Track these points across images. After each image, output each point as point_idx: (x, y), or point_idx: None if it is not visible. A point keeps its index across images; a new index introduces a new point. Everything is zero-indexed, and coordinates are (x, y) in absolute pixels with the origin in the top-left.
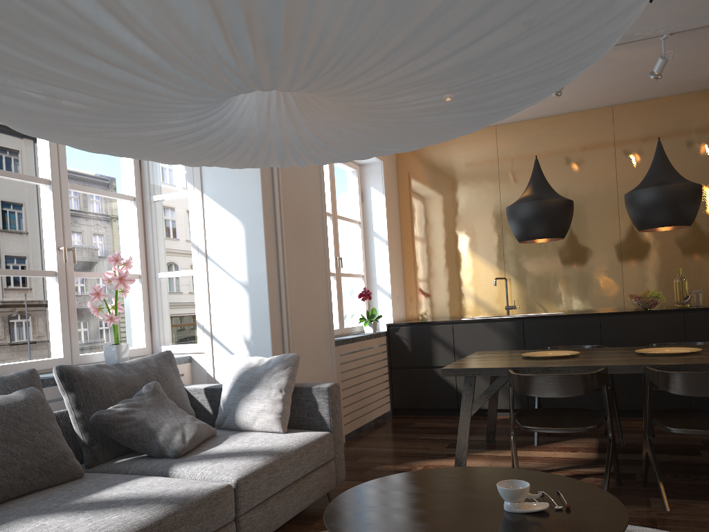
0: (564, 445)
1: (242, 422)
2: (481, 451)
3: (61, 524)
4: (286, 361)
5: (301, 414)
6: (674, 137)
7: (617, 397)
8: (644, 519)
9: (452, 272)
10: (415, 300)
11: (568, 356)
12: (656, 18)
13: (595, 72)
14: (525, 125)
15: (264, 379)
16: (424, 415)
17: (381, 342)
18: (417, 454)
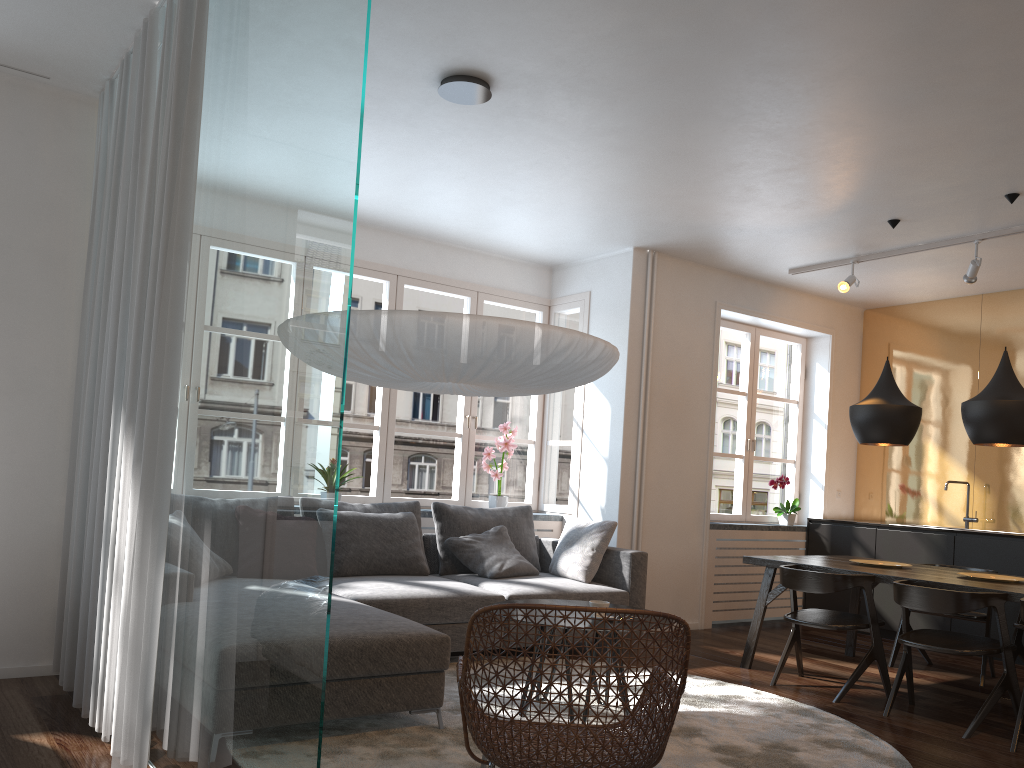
0: (919, 672)
1: (560, 569)
2: (821, 658)
3: (390, 585)
4: (603, 526)
5: (610, 573)
6: None
7: None
8: (849, 713)
9: (911, 468)
10: (865, 497)
11: (892, 567)
12: None
13: None
14: (1018, 295)
15: (582, 538)
16: None
17: (794, 537)
18: (758, 647)
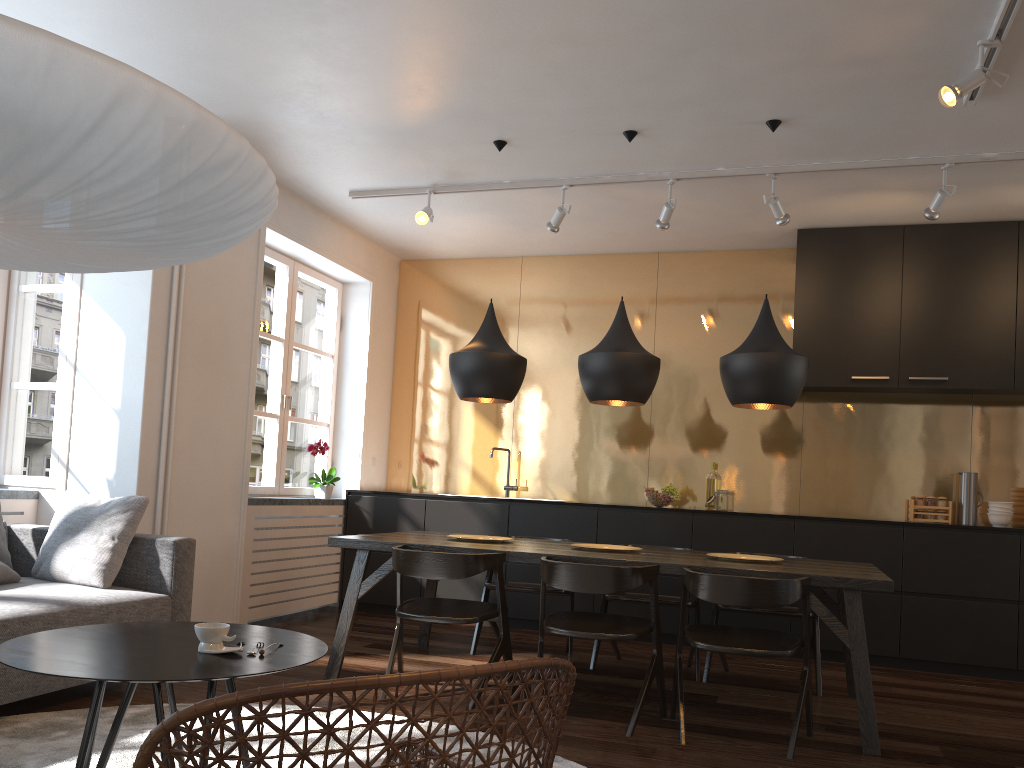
0: None
1: (58, 570)
2: None
3: None
4: (128, 503)
5: (139, 571)
6: (724, 301)
7: (608, 611)
8: (497, 727)
9: (449, 435)
10: (399, 466)
11: (498, 542)
12: (653, 159)
13: (614, 210)
14: (557, 261)
15: (95, 522)
16: (379, 613)
17: (333, 512)
18: None
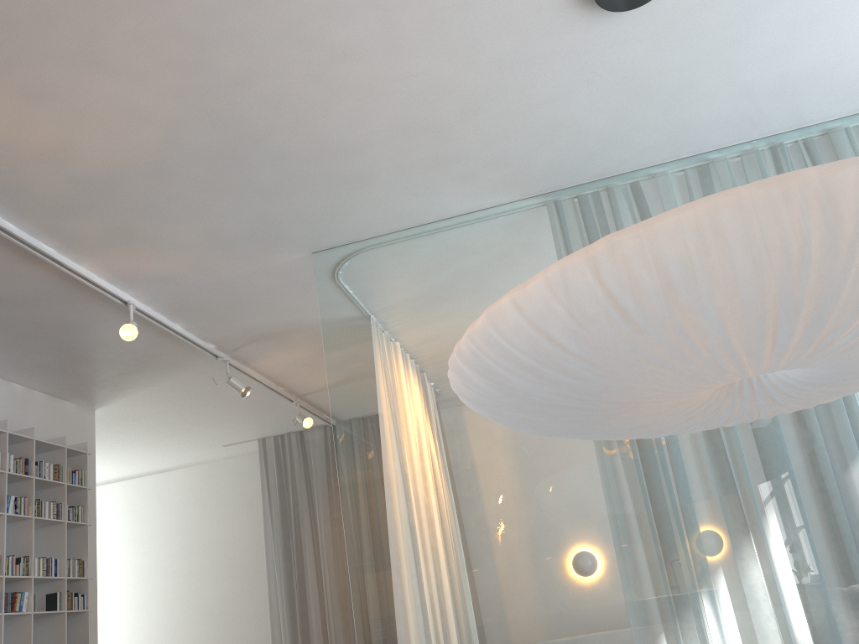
0: None
1: None
2: None
3: None
4: None
5: None
6: None
7: None
8: None
9: None
10: None
11: None
12: None
13: None
14: None
15: None
16: None
17: None
18: None
